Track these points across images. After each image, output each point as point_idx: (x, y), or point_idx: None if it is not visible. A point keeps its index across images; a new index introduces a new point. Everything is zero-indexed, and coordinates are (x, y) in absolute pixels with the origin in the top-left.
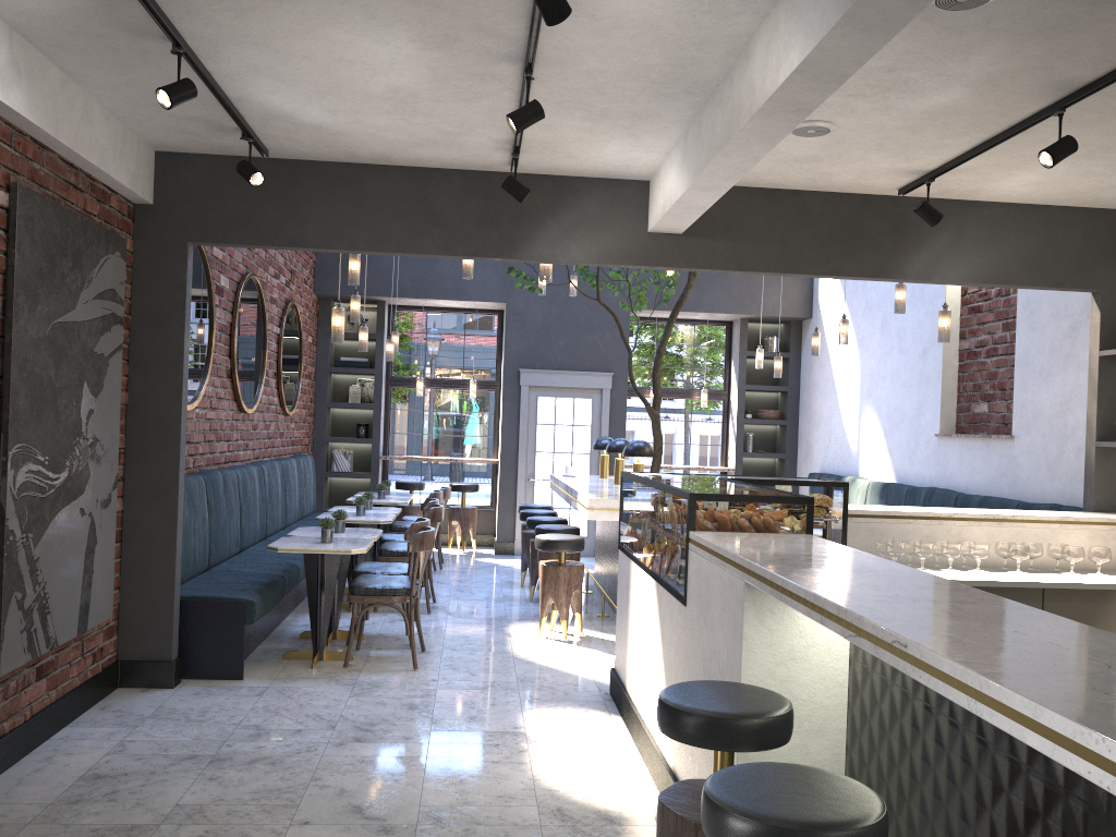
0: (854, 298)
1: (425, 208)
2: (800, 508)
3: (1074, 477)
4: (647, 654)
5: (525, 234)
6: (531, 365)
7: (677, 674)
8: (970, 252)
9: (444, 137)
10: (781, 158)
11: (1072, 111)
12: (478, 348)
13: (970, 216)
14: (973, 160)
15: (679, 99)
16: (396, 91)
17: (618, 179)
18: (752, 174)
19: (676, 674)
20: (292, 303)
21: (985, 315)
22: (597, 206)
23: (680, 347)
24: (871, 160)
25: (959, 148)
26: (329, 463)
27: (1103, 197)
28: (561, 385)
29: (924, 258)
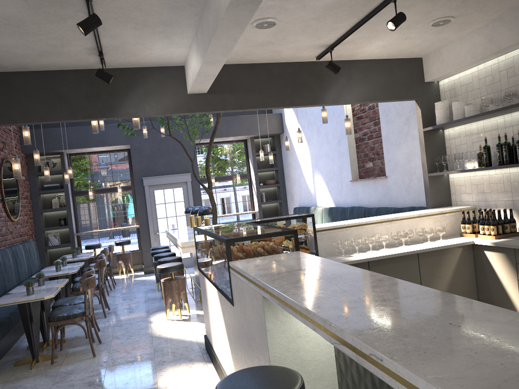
0: (302, 120)
1: (55, 94)
2: (290, 237)
3: (418, 192)
4: (219, 330)
5: (118, 103)
6: (148, 175)
7: (235, 345)
8: (356, 86)
9: (54, 49)
10: (253, 44)
11: (400, 0)
12: (120, 170)
13: (353, 68)
14: (352, 36)
15: (187, 10)
16: (8, 18)
17: (166, 66)
18: (239, 56)
19: (234, 345)
20: (6, 160)
21: (365, 119)
22: (157, 82)
23: (223, 155)
24: (300, 41)
25: (344, 29)
26: (47, 242)
27: (414, 51)
28: (165, 182)
29: (334, 92)
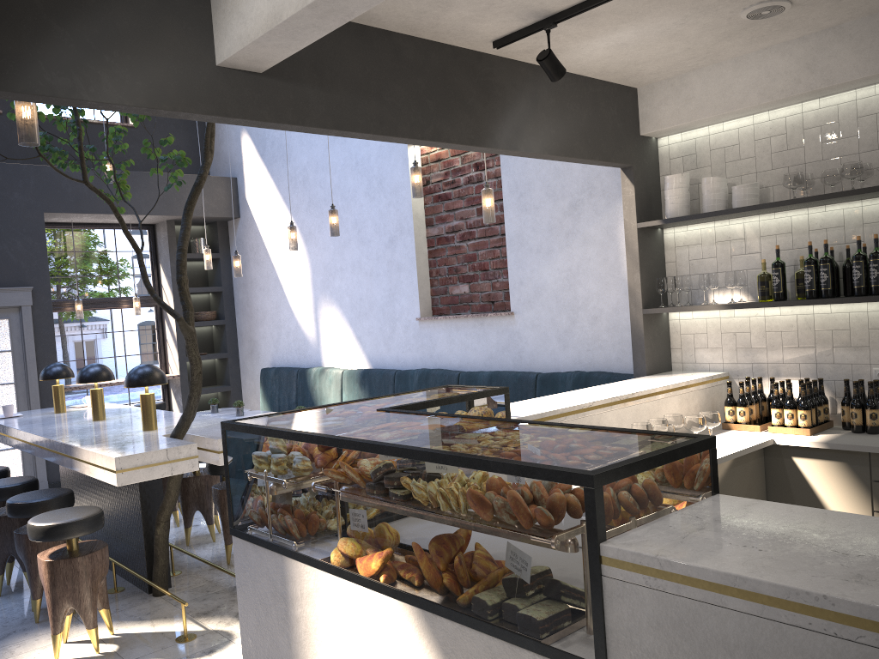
0: (294, 194)
1: None
2: (704, 457)
3: (591, 344)
4: None
5: (16, 49)
6: None
7: None
8: (544, 121)
9: None
10: None
11: None
12: None
13: (541, 82)
14: (611, 1)
15: None
16: None
17: None
18: None
19: None
20: None
21: (455, 202)
22: (136, 16)
23: (102, 253)
24: None
25: None
26: None
27: (644, 71)
28: None
29: (510, 126)
